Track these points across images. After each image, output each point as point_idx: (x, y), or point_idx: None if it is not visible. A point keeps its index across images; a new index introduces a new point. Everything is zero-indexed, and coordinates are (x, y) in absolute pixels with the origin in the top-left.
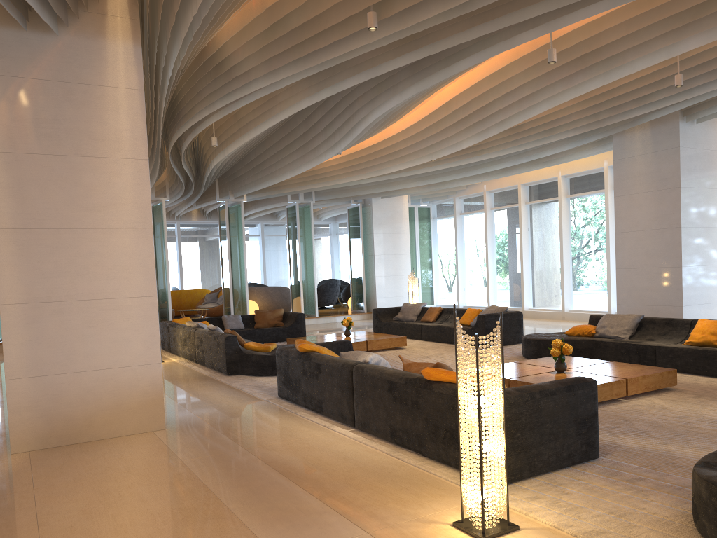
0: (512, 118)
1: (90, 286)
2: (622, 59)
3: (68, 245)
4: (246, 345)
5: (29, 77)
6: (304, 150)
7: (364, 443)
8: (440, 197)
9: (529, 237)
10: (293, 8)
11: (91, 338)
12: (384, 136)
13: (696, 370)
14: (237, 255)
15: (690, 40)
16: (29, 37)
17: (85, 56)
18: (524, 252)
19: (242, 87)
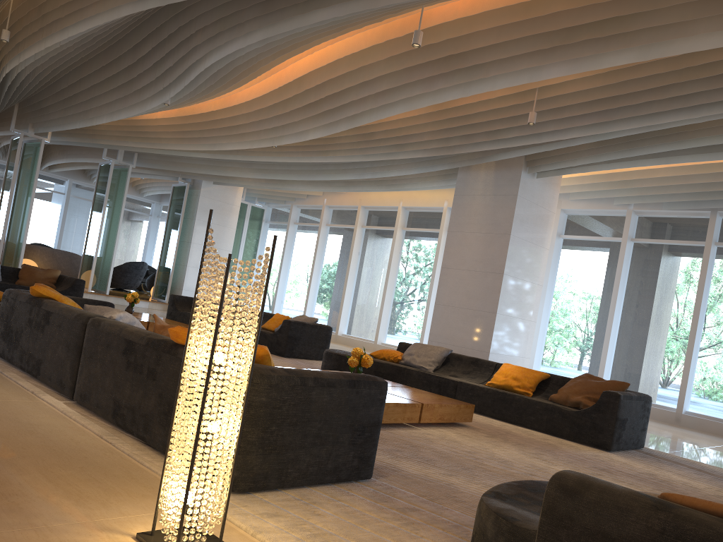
0: (365, 116)
1: None
2: (486, 72)
3: None
4: None
5: None
6: (126, 91)
7: (74, 418)
8: (278, 200)
9: (358, 261)
10: None
11: None
12: (225, 104)
13: (492, 413)
14: (23, 201)
15: (553, 68)
16: None
17: None
18: (350, 275)
19: None
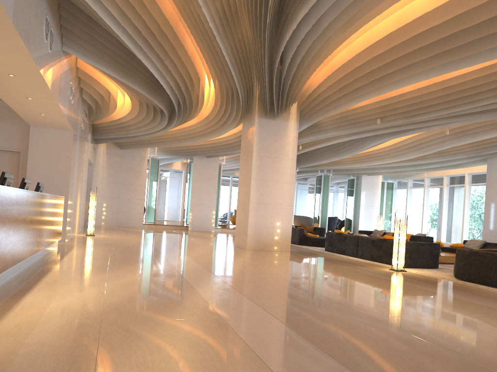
0: (435, 148)
1: (274, 200)
2: (478, 134)
3: (270, 186)
4: (307, 233)
5: (266, 133)
6: (335, 152)
7: (361, 260)
8: (400, 177)
9: (447, 203)
10: (350, 113)
11: (272, 217)
12: (374, 148)
13: None
14: None
15: None
16: (268, 121)
17: (282, 126)
18: (443, 211)
19: (323, 133)
